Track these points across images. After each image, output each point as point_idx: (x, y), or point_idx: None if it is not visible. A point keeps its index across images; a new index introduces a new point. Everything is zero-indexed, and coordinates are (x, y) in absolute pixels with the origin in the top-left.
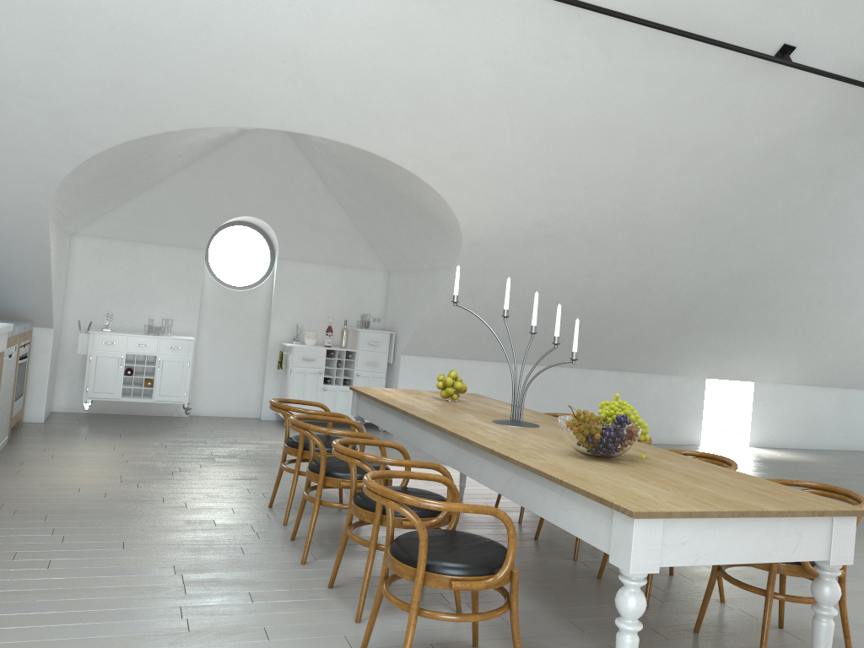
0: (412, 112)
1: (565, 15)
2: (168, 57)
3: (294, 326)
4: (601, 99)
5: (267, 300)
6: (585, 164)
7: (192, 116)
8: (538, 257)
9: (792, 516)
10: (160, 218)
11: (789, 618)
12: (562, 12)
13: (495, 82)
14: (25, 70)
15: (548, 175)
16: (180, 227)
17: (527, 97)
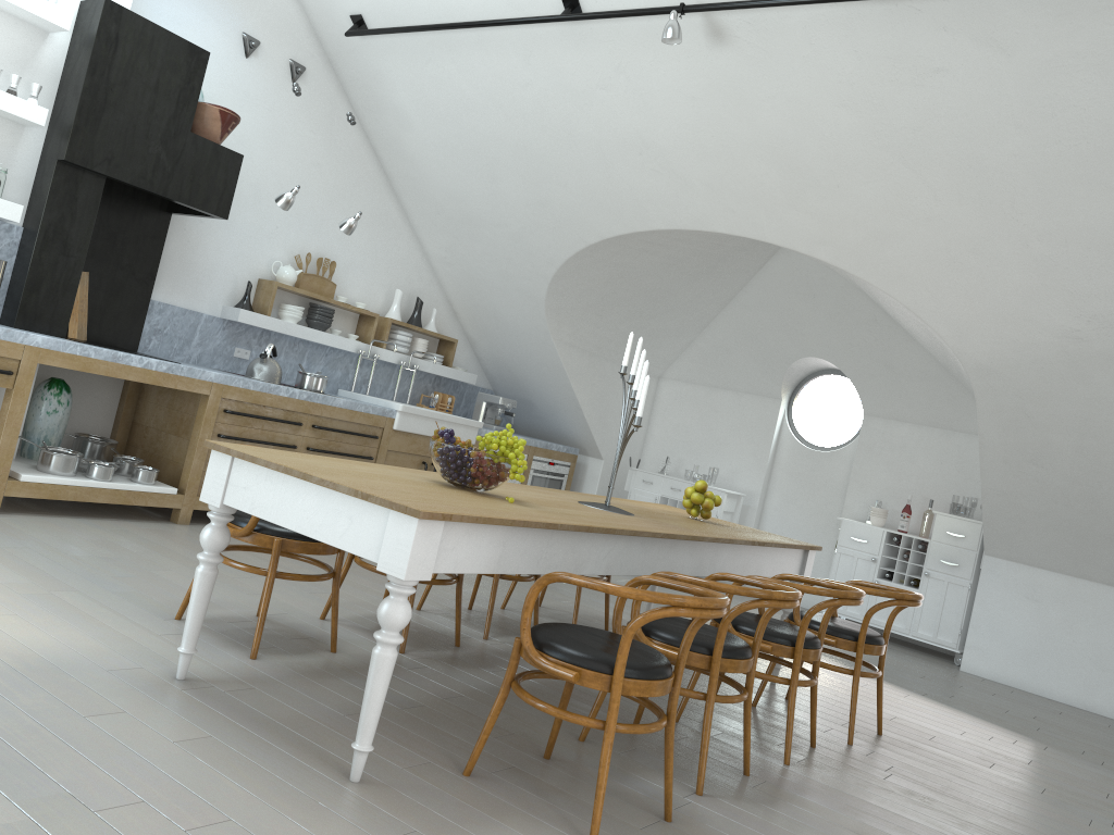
0: (788, 186)
1: (897, 14)
2: (558, 171)
3: (874, 502)
4: (1036, 117)
5: (851, 467)
6: (1087, 227)
7: (600, 226)
8: (1113, 397)
9: (334, 489)
10: (727, 359)
11: (722, 834)
12: (890, 12)
13: (863, 127)
14: (484, 203)
15: (1032, 251)
16: (748, 370)
17: (919, 138)
